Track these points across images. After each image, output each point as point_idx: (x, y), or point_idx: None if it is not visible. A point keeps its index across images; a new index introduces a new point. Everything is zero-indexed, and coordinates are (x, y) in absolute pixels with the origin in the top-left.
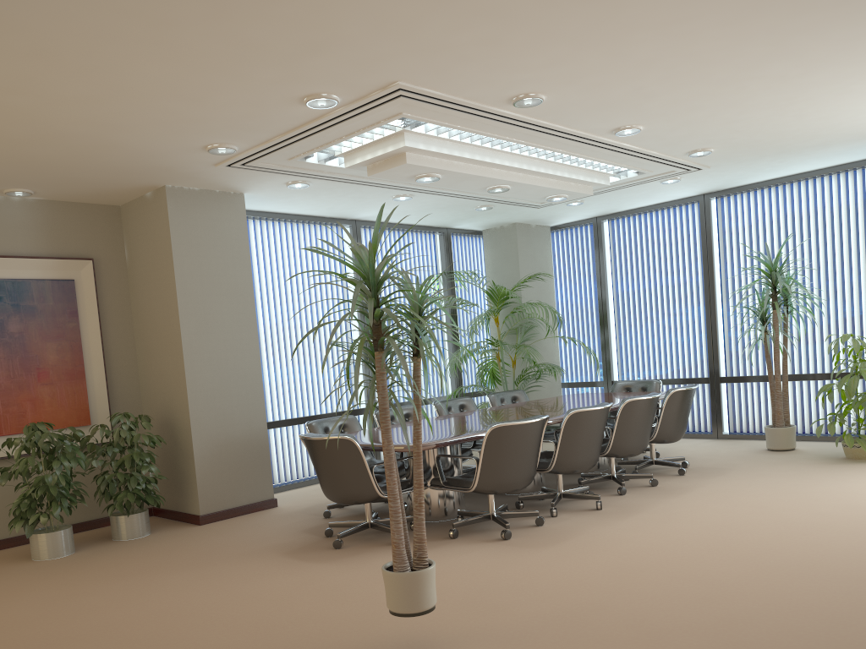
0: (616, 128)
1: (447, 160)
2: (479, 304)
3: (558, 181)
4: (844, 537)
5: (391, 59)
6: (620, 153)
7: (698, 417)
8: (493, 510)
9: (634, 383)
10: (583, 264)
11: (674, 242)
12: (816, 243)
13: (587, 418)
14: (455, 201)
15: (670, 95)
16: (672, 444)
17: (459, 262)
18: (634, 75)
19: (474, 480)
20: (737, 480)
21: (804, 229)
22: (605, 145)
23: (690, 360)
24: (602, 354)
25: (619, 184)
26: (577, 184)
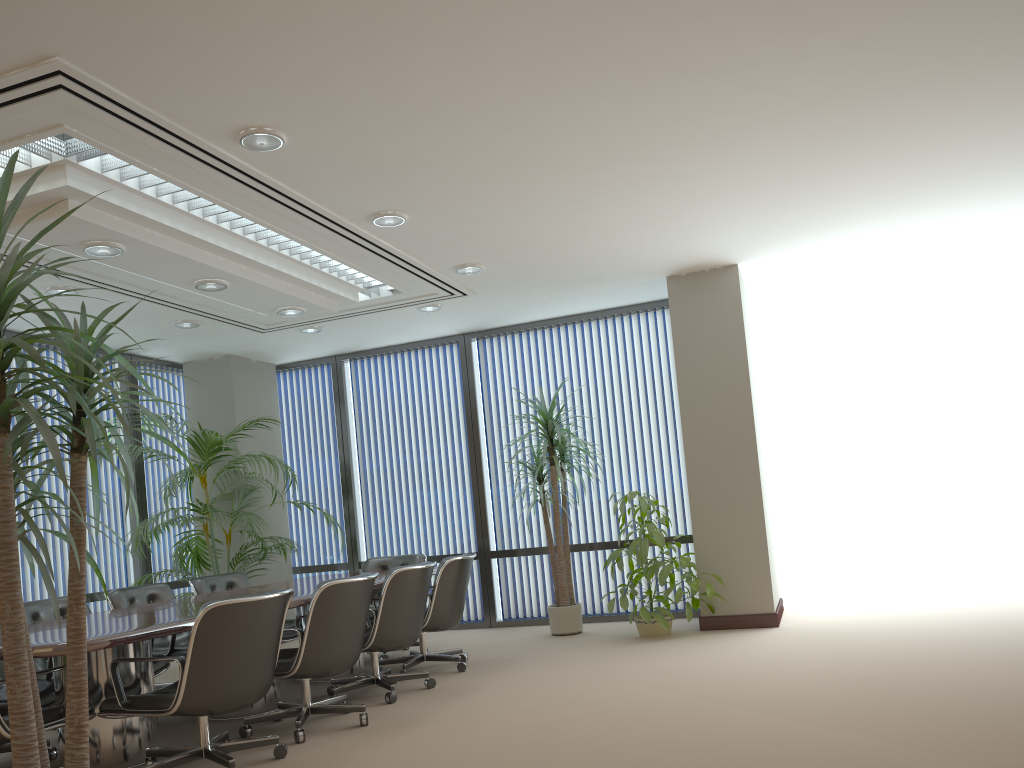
0: (375, 213)
1: (136, 225)
2: (177, 461)
3: (294, 286)
4: (684, 724)
5: (44, 4)
6: (376, 255)
7: (467, 602)
8: (207, 742)
9: (392, 559)
10: (320, 414)
11: (431, 389)
12: (587, 395)
13: (346, 594)
14: (145, 308)
15: (447, 168)
16: (439, 638)
17: (149, 402)
18: (408, 125)
19: (178, 694)
20: (532, 671)
21: (574, 378)
22: (359, 239)
23: (454, 532)
24: (346, 527)
25: (369, 306)
26: (318, 295)
